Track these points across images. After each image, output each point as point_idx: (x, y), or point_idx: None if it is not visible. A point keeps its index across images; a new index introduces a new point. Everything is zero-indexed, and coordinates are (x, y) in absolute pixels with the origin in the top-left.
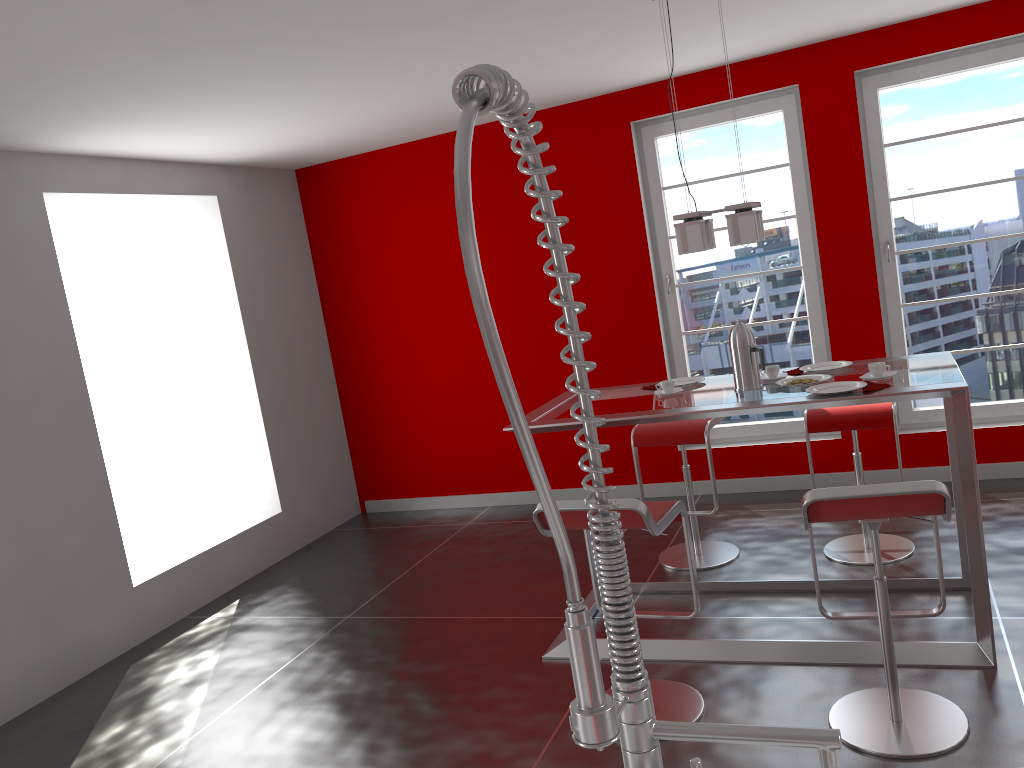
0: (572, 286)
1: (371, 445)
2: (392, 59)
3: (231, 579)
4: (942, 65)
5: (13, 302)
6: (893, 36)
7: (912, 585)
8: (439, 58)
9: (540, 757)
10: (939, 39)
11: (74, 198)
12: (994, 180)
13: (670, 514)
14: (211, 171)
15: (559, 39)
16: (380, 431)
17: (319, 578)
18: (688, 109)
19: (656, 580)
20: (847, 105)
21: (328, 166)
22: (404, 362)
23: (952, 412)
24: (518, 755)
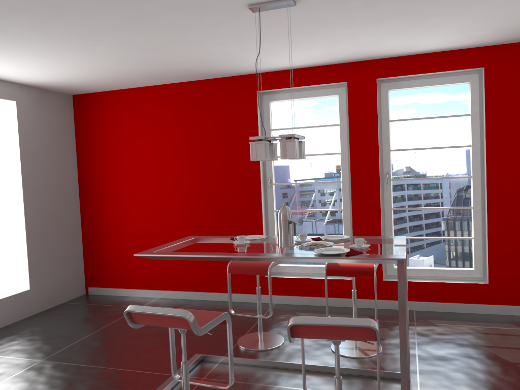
0: (216, 177)
1: (96, 255)
2: (101, 27)
3: None
4: (423, 81)
5: None
6: (398, 62)
7: (374, 374)
8: (132, 31)
9: None
10: (422, 67)
11: None
12: (445, 146)
13: (215, 321)
14: (14, 87)
15: (204, 31)
16: (102, 248)
17: (39, 332)
18: (288, 88)
19: None
20: (371, 96)
21: (91, 95)
22: (120, 210)
23: None
24: None
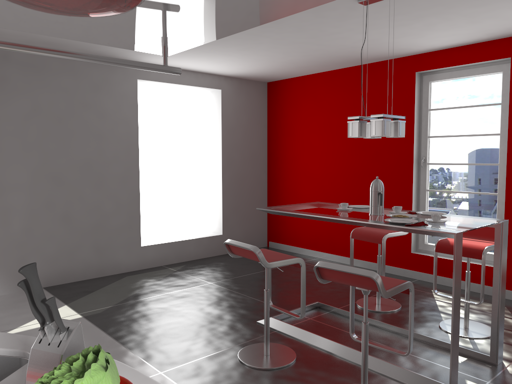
0: (373, 155)
1: (276, 216)
2: (254, 30)
3: (189, 256)
4: None
5: (114, 121)
6: None
7: (461, 351)
8: (278, 31)
9: (206, 356)
10: None
11: (155, 83)
12: None
13: (285, 261)
14: (221, 78)
15: (336, 24)
16: None
17: (220, 266)
18: (447, 67)
19: (344, 308)
20: None
21: (280, 82)
22: (295, 179)
23: (498, 255)
24: (200, 352)
